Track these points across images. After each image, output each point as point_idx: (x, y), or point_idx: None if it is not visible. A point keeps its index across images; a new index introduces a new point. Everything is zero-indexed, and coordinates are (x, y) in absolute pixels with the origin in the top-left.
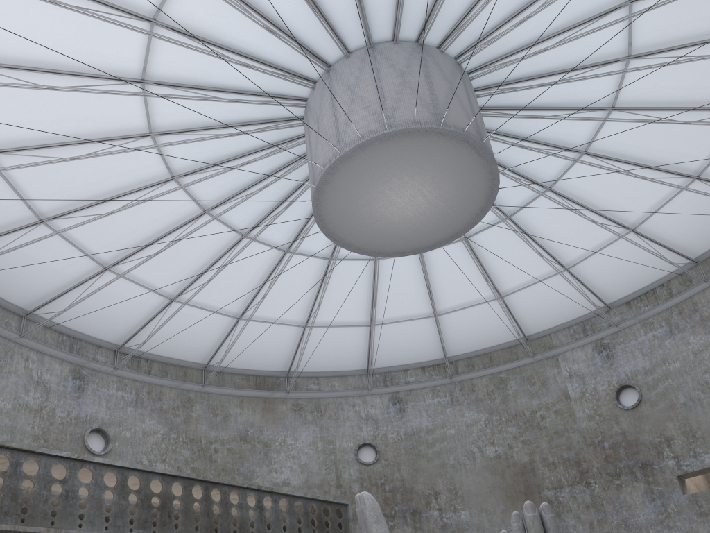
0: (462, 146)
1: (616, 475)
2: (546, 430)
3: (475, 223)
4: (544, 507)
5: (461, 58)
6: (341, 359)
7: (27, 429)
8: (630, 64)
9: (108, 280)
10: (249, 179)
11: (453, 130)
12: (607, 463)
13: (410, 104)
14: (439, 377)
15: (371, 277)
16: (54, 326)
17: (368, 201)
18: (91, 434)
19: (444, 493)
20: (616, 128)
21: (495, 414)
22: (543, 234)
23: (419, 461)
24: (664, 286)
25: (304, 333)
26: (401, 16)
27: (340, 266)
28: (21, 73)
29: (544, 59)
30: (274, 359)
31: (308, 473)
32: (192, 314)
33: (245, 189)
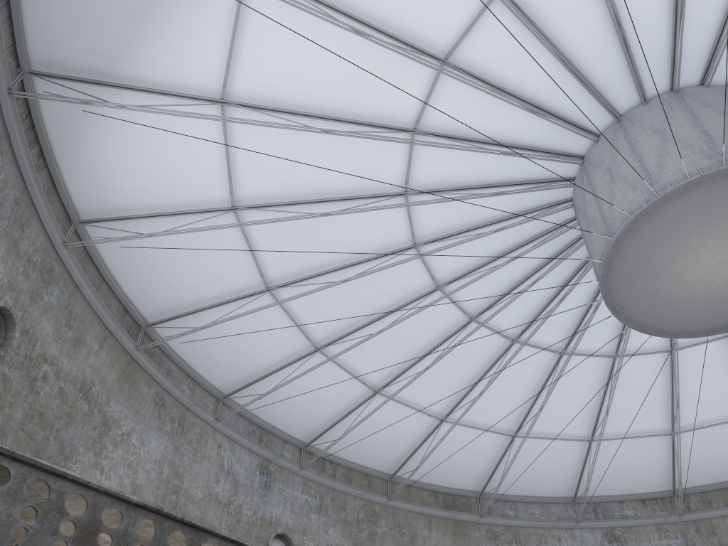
0: None
1: None
2: None
3: None
4: None
5: None
6: (544, 482)
7: (215, 524)
8: None
9: (314, 364)
10: (494, 251)
11: None
12: None
13: None
14: (666, 514)
15: (604, 380)
16: (246, 414)
17: (672, 261)
18: (273, 539)
19: None
20: None
21: None
22: None
23: None
24: None
25: (511, 444)
26: (723, 52)
27: (570, 363)
28: (294, 120)
29: None
30: (468, 474)
31: None
32: (392, 411)
33: (488, 262)
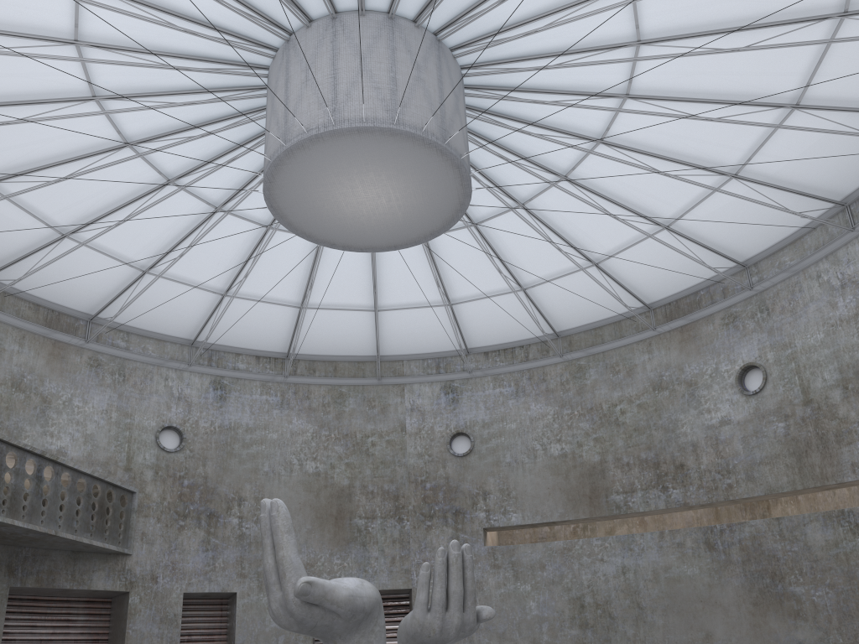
0: (452, 171)
1: (429, 516)
2: (373, 458)
3: (419, 243)
4: (467, 548)
5: (465, 70)
6: (167, 321)
7: None
8: (597, 147)
9: None
10: (172, 85)
11: (453, 153)
12: (424, 503)
13: (421, 107)
14: (274, 373)
15: (253, 245)
16: None
17: (332, 183)
18: None
19: (249, 500)
20: (557, 195)
21: (325, 429)
22: (446, 265)
23: (229, 460)
24: (523, 348)
25: (140, 279)
26: (438, 6)
27: (224, 219)
28: None
29: (534, 108)
30: (83, 296)
31: (93, 447)
32: (1, 208)
33: (161, 93)
